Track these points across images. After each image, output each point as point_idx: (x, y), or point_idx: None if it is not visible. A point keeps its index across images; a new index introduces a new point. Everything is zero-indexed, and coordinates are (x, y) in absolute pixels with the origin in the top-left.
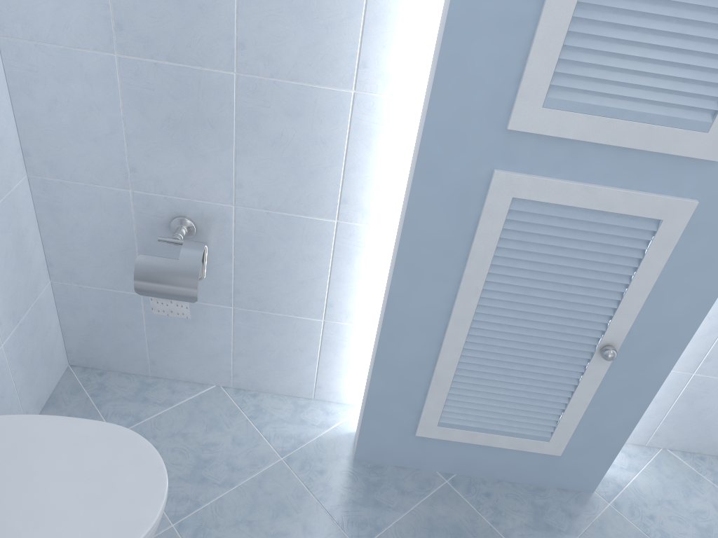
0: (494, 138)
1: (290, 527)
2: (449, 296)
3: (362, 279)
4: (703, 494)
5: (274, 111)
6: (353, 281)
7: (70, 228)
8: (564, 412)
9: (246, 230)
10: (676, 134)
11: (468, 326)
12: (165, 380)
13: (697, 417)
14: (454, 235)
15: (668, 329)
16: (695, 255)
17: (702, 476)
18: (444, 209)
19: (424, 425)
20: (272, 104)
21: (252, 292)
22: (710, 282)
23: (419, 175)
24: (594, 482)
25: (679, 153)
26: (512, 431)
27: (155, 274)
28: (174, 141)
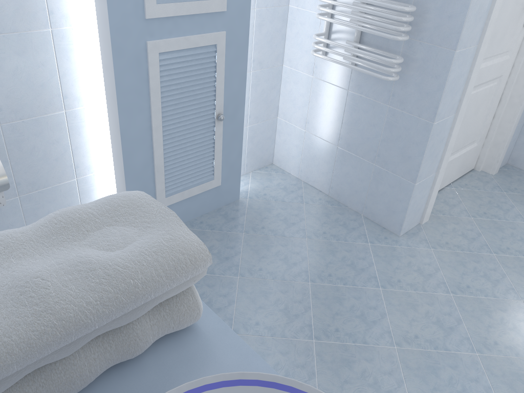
0: (141, 25)
1: None
2: (148, 118)
3: (89, 142)
4: (275, 178)
5: (8, 54)
6: (85, 145)
7: None
8: (214, 159)
9: (12, 138)
10: (208, 3)
11: (161, 130)
12: None
13: (257, 148)
14: (140, 82)
15: (236, 97)
16: (233, 57)
17: (271, 173)
18: (131, 70)
19: (159, 200)
20: (6, 50)
21: (28, 179)
22: (242, 68)
23: (115, 55)
24: (238, 192)
25: (212, 11)
26: (198, 182)
27: None
28: None
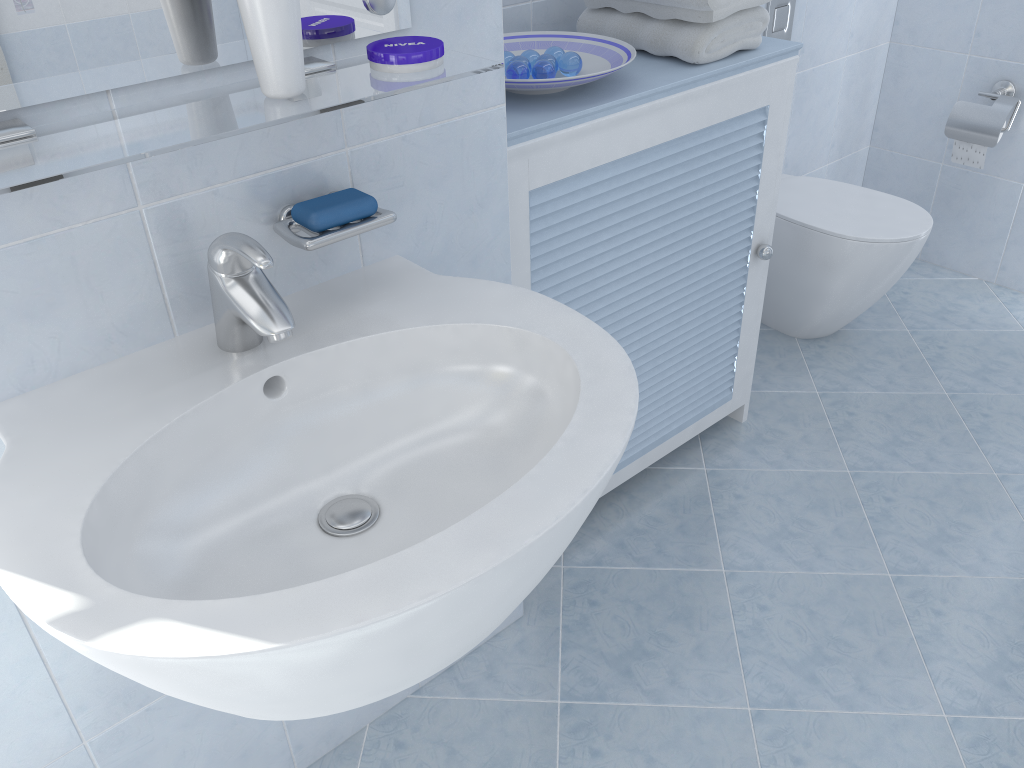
0: None
1: (1013, 363)
2: None
3: None
4: None
5: None
6: None
7: (904, 92)
8: None
9: None
10: None
11: None
12: (931, 265)
13: None
14: None
15: None
16: None
17: None
18: None
19: None
20: None
21: None
22: None
23: None
24: None
25: None
26: None
27: (966, 117)
28: (1022, 6)
